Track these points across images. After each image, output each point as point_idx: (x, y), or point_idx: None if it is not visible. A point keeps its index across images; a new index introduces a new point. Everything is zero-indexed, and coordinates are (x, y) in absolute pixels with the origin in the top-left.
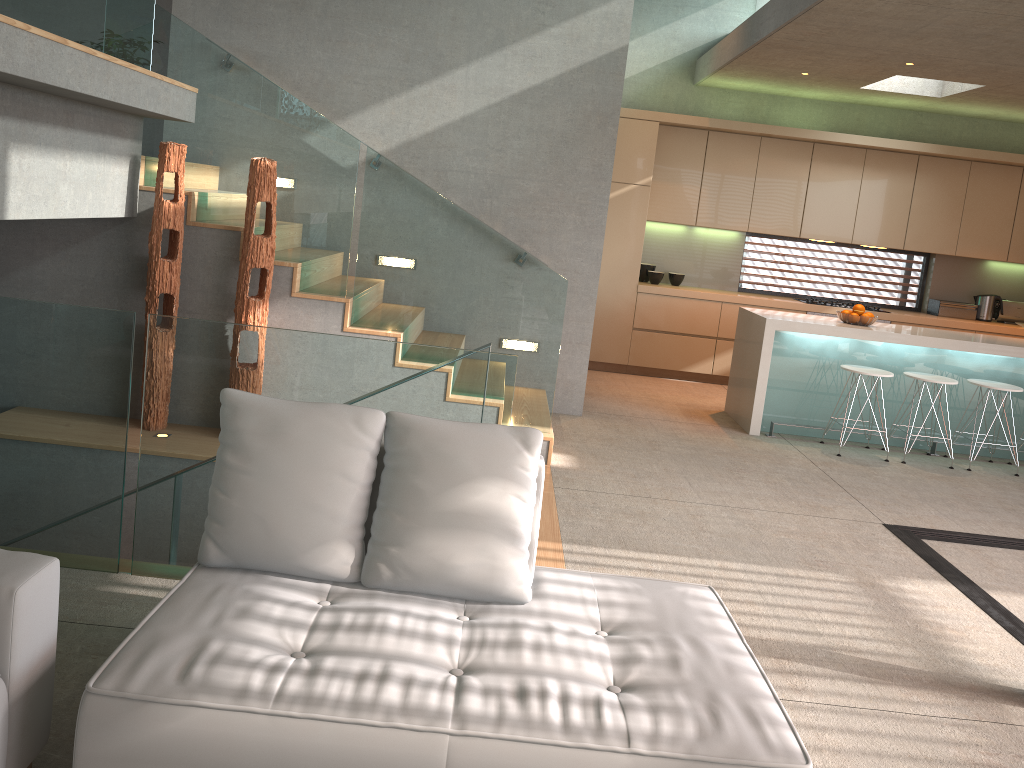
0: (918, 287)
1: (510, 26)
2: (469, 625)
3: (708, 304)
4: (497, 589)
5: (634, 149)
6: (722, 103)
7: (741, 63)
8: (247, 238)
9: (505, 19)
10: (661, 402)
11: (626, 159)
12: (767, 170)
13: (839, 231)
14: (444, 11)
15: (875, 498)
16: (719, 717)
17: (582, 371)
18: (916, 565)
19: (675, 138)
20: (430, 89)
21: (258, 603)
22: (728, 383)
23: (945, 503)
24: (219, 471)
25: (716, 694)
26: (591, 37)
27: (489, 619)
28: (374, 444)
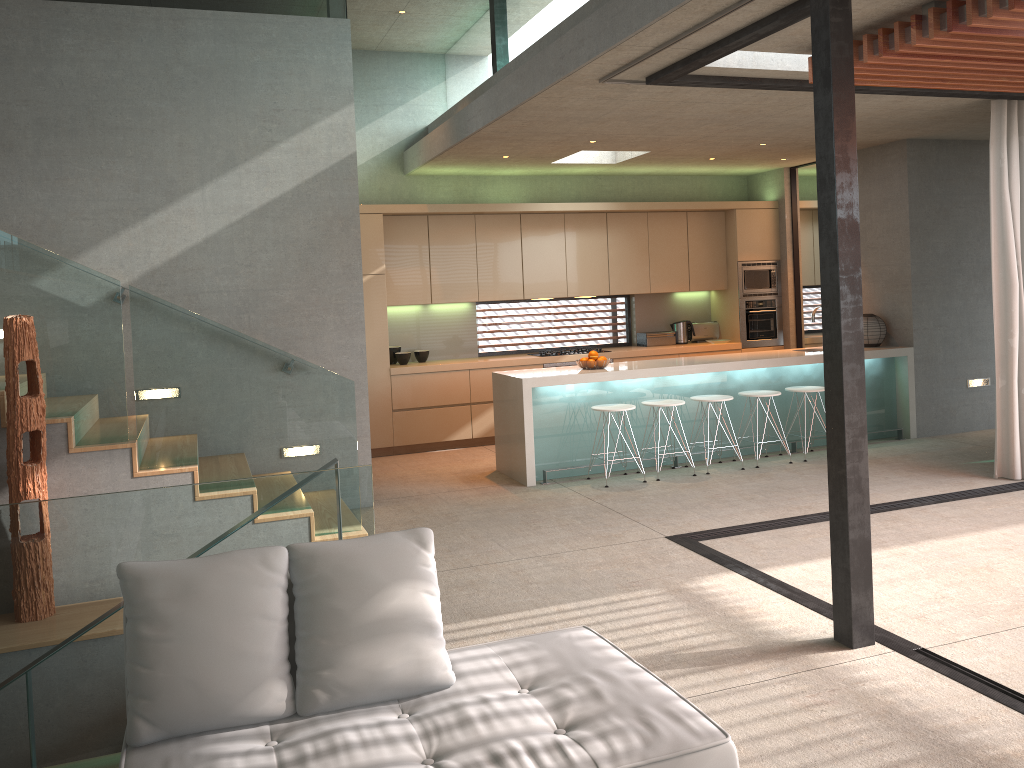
0: (626, 324)
1: (240, 146)
2: (415, 719)
3: (457, 374)
4: (426, 680)
5: (364, 242)
6: (433, 188)
7: (451, 154)
8: (12, 402)
9: (233, 139)
10: (438, 475)
11: None
12: (485, 243)
13: (555, 288)
14: (169, 138)
15: (650, 516)
16: (652, 724)
17: (367, 462)
18: (704, 564)
19: (399, 226)
20: (167, 215)
21: (217, 762)
22: (495, 443)
23: (702, 506)
24: (136, 646)
25: (640, 708)
26: (320, 148)
27: (428, 709)
28: (284, 579)
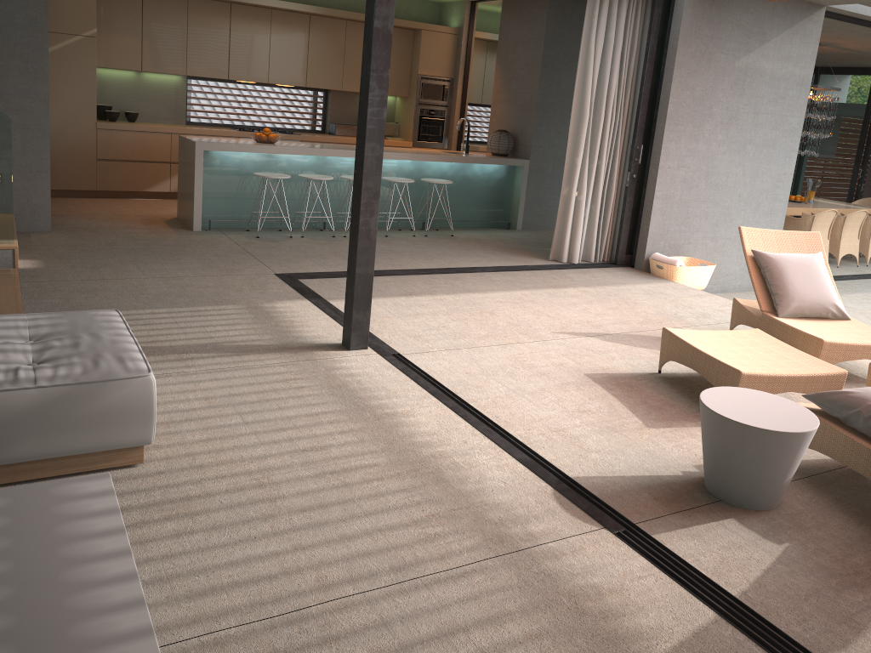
0: (322, 115)
1: None
2: None
3: (160, 136)
4: None
5: (76, 4)
6: None
7: None
8: None
9: None
10: (125, 216)
11: (70, 13)
12: (196, 25)
13: (258, 74)
14: None
15: (275, 260)
16: (98, 362)
17: (46, 195)
18: (289, 293)
19: None
20: None
21: None
22: (178, 195)
23: (321, 257)
24: None
25: (100, 354)
26: None
27: None
28: None
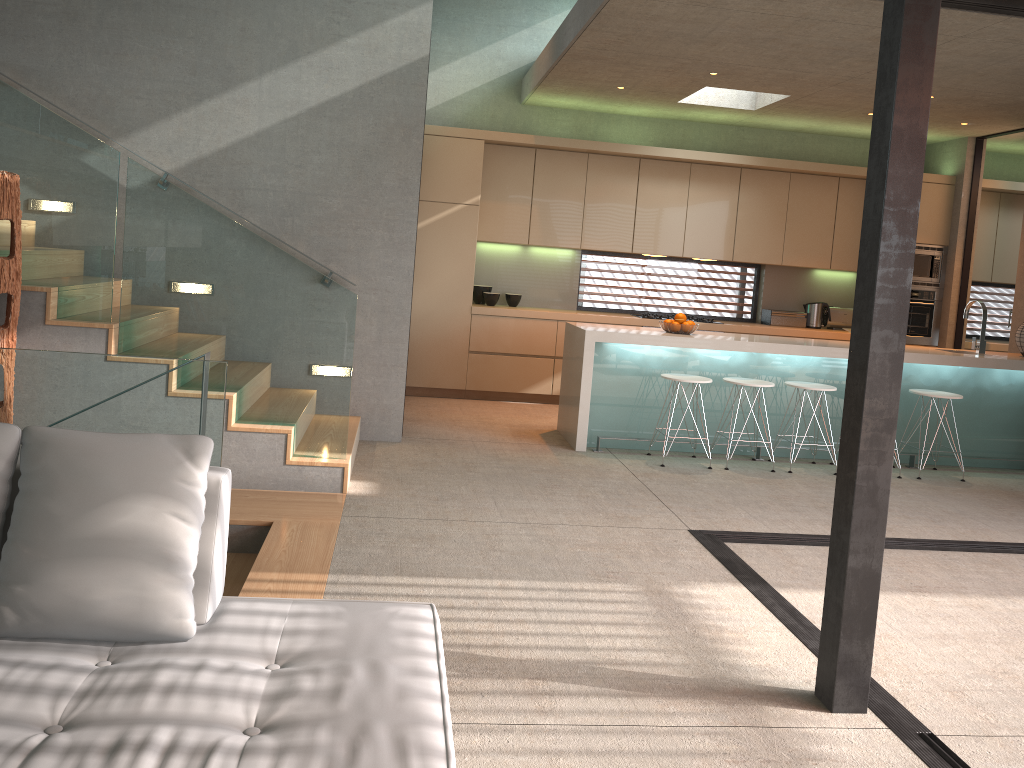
0: (752, 298)
1: (304, 37)
2: (101, 671)
3: (544, 323)
4: (149, 625)
5: (460, 168)
6: (550, 122)
7: (556, 77)
8: None
9: (298, 29)
10: (493, 424)
11: (453, 178)
12: (596, 186)
13: (670, 245)
14: (232, 21)
15: (688, 505)
16: (358, 752)
17: (399, 395)
18: (711, 569)
19: (503, 157)
20: (221, 103)
21: None
22: (559, 401)
23: (758, 505)
24: None
25: (369, 725)
26: (390, 47)
27: (132, 662)
28: (3, 465)
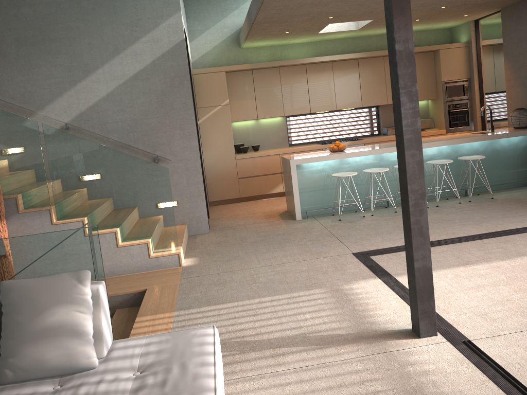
0: (376, 123)
1: (120, 41)
2: (54, 392)
3: (273, 157)
4: (75, 365)
5: (216, 88)
6: (257, 54)
7: (253, 34)
8: None
9: (116, 38)
10: (255, 213)
11: (213, 94)
12: (286, 83)
13: (329, 105)
14: (83, 41)
15: (352, 239)
16: None
17: (203, 209)
18: (363, 272)
19: (236, 77)
20: (86, 83)
21: None
22: (285, 195)
23: (387, 232)
24: None
25: None
26: (164, 38)
27: (69, 384)
28: None
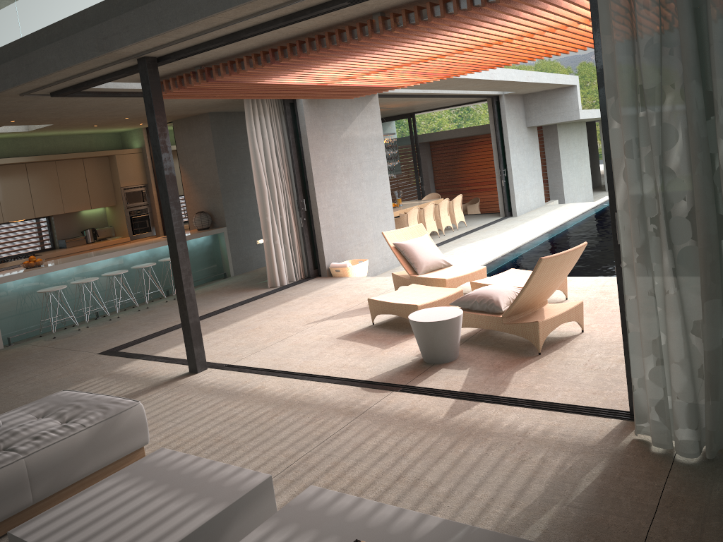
0: (49, 235)
1: None
2: None
3: None
4: None
5: None
6: None
7: None
8: None
9: None
10: None
11: None
12: None
13: None
14: None
15: (87, 346)
16: (106, 407)
17: None
18: (122, 360)
19: None
20: None
21: None
22: None
23: (118, 334)
24: None
25: (99, 404)
26: None
27: None
28: None
